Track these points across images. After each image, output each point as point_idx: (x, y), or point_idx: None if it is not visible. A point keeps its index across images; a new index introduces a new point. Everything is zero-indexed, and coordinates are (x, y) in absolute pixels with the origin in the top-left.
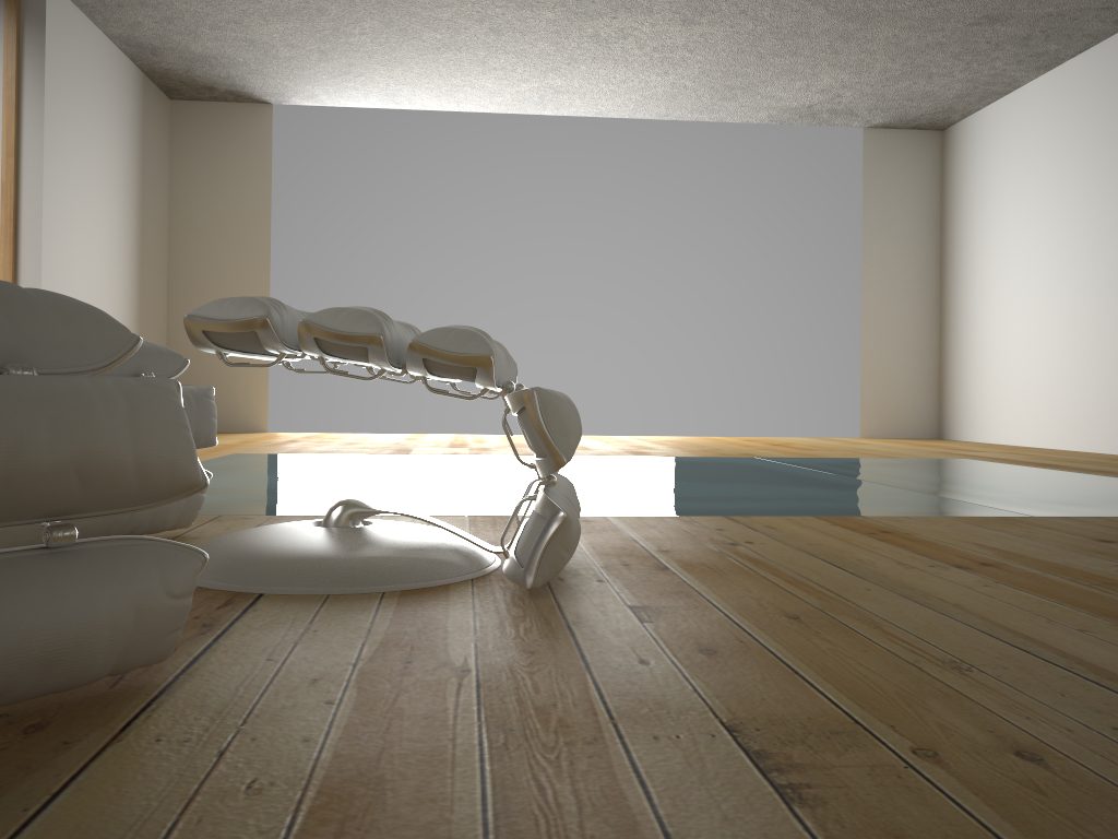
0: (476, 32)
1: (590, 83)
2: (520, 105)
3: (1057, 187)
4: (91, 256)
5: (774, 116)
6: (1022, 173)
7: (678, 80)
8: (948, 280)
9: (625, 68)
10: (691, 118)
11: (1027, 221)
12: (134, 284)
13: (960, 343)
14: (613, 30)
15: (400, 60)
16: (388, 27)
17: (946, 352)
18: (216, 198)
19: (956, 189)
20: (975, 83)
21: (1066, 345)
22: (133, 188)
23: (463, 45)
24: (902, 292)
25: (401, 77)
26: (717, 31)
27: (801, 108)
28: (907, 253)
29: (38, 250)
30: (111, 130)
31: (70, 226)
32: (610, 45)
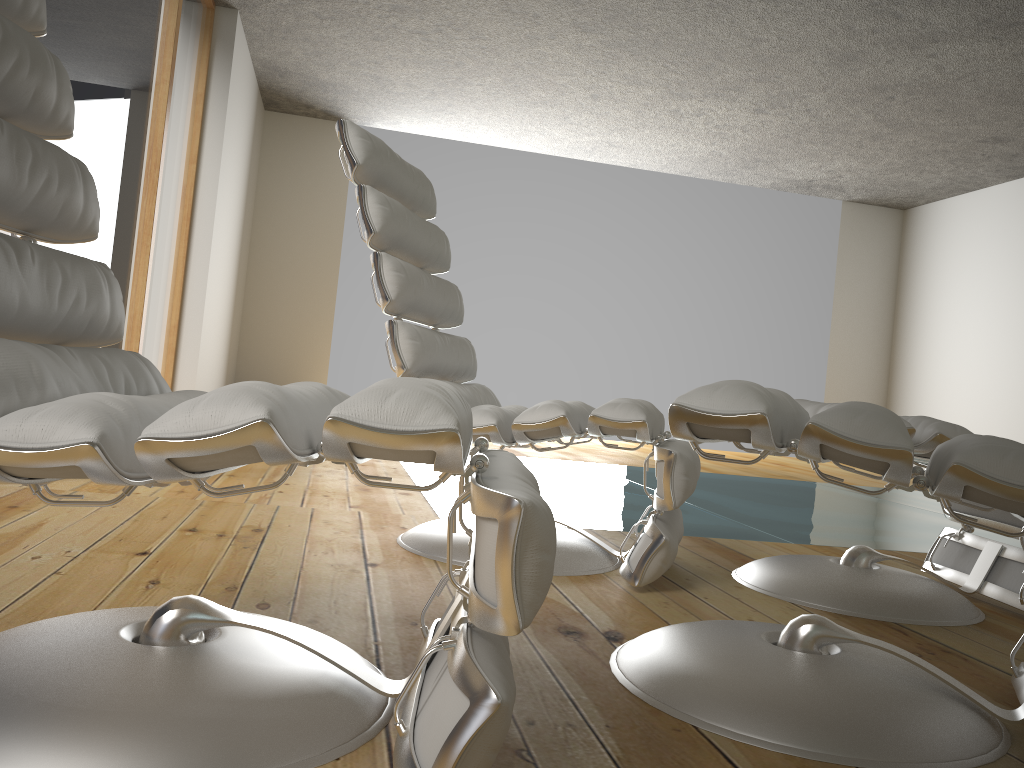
0: (578, 96)
1: (643, 143)
2: (571, 151)
3: (1016, 274)
4: (225, 251)
5: (776, 184)
6: (982, 257)
7: (718, 149)
8: (900, 334)
9: (681, 136)
10: (707, 177)
11: (985, 297)
12: (236, 275)
13: (908, 388)
14: (693, 109)
15: (495, 107)
16: (505, 83)
17: (893, 393)
18: (297, 201)
19: (914, 260)
20: (953, 181)
21: (1016, 403)
22: (245, 190)
23: (559, 103)
24: (861, 340)
25: (486, 119)
26: (777, 120)
27: (803, 181)
28: (868, 309)
29: (208, 248)
30: (243, 140)
31: (221, 226)
32: (682, 119)
